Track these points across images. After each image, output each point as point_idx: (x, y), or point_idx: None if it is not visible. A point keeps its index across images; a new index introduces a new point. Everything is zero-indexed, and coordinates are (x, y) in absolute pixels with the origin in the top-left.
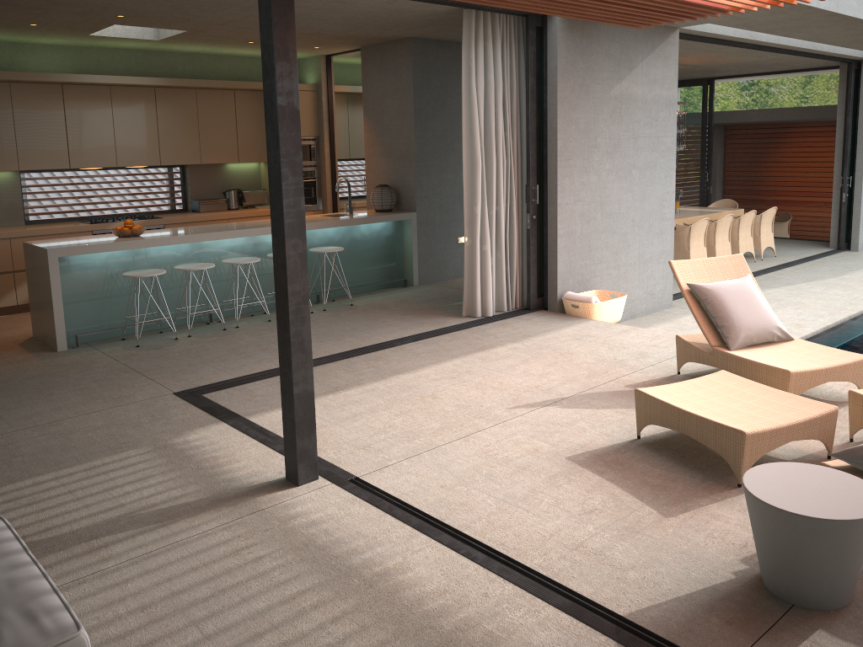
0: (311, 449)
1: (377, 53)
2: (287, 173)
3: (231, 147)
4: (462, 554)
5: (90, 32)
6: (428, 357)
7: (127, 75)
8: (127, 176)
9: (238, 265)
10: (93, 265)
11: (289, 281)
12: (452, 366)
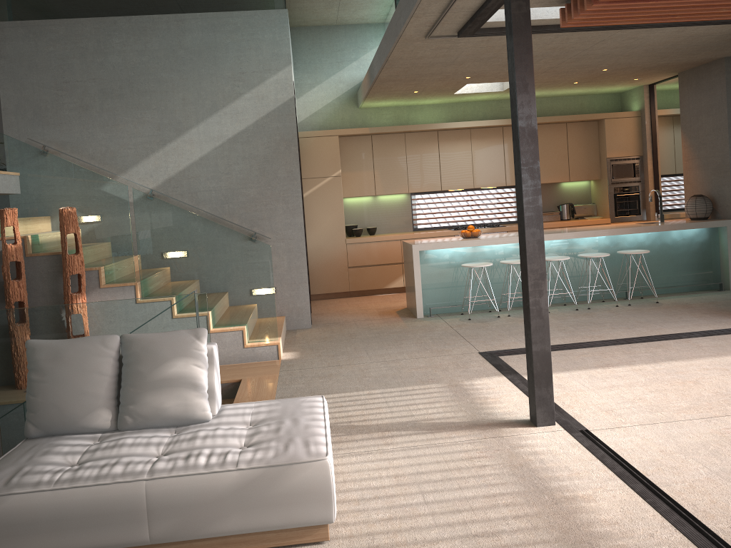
0: (548, 398)
1: (693, 76)
2: (526, 178)
3: (563, 168)
4: (647, 502)
5: (453, 91)
6: (709, 350)
7: (484, 120)
8: (483, 195)
9: (550, 262)
10: (443, 258)
11: (528, 261)
12: (730, 360)
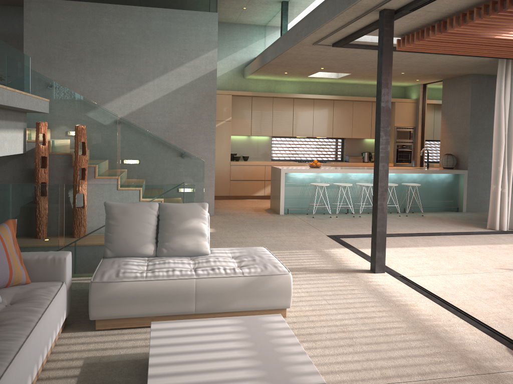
0: (382, 258)
1: (452, 82)
2: (382, 135)
3: (367, 130)
4: (443, 307)
5: (308, 75)
6: (458, 242)
7: (321, 94)
8: (316, 142)
9: (363, 186)
10: (298, 178)
11: (379, 181)
12: (470, 248)
